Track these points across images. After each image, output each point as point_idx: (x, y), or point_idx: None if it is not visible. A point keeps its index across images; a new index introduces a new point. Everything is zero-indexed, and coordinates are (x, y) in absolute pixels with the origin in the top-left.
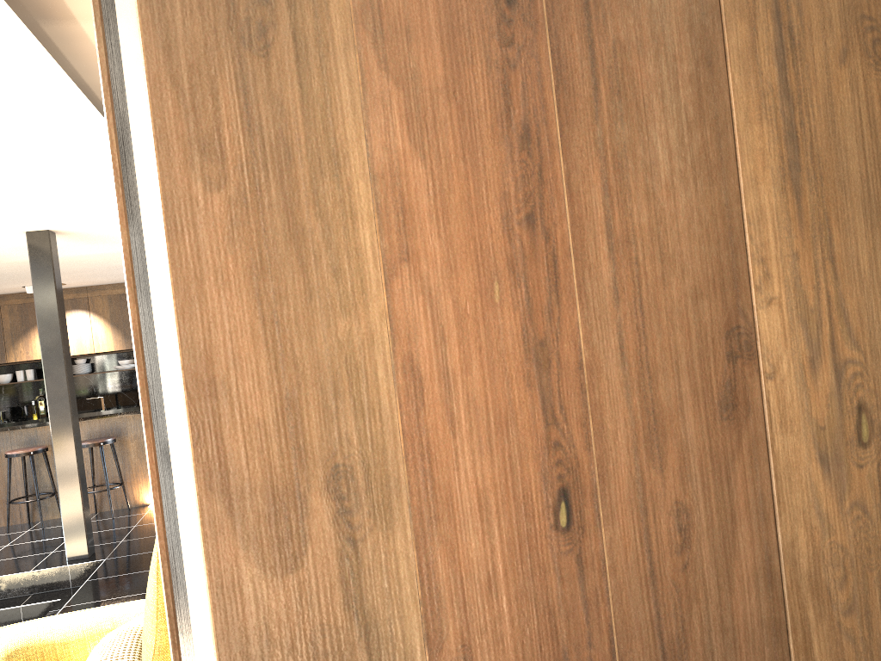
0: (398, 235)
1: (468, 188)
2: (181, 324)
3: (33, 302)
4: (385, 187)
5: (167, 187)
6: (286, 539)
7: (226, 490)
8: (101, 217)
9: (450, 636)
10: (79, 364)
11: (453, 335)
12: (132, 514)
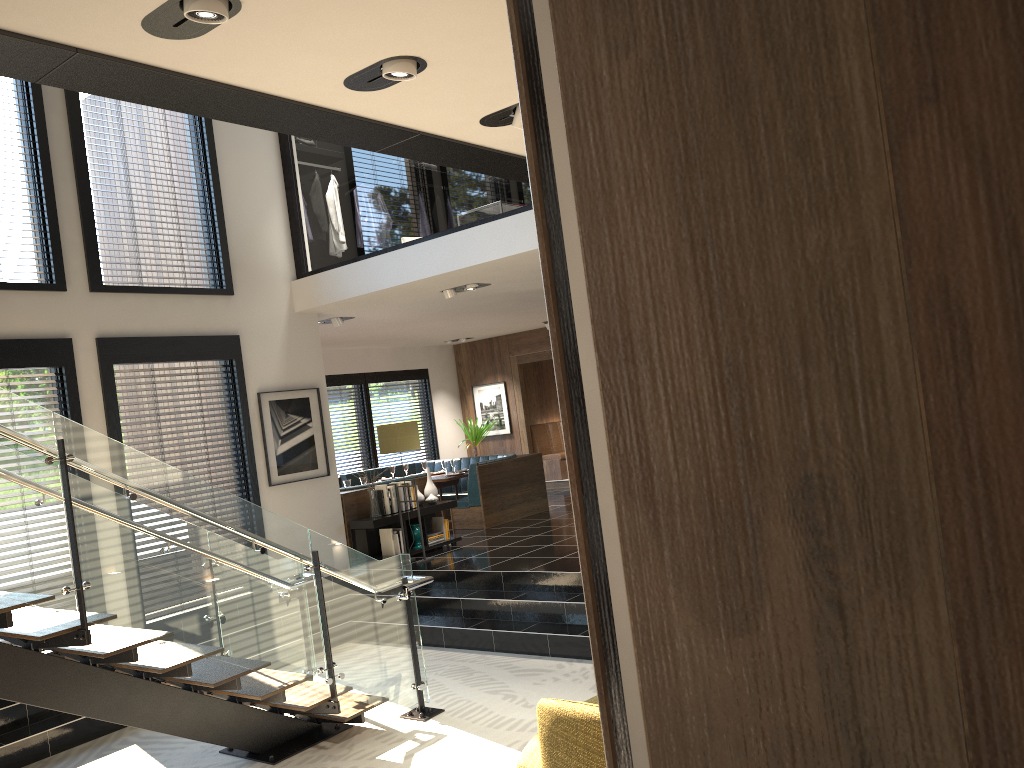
0: (916, 54)
1: None
2: (588, 261)
3: None
4: None
5: (566, 69)
6: (731, 582)
7: (649, 497)
8: None
9: None
10: None
11: None
12: None
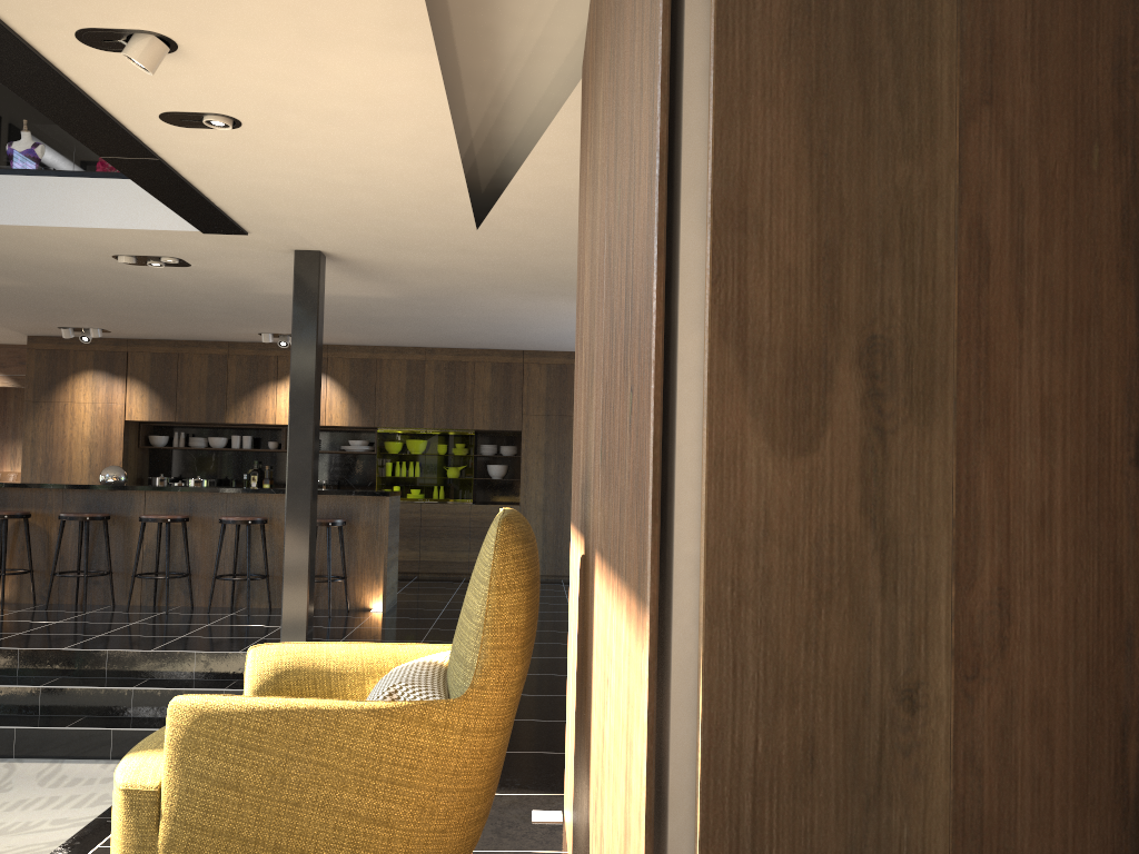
0: (982, 72)
1: (1075, 26)
2: (716, 141)
3: (266, 355)
4: (974, 13)
5: None
6: (802, 413)
7: (742, 342)
8: (384, 240)
9: (984, 573)
10: None
11: (1034, 202)
12: (351, 616)
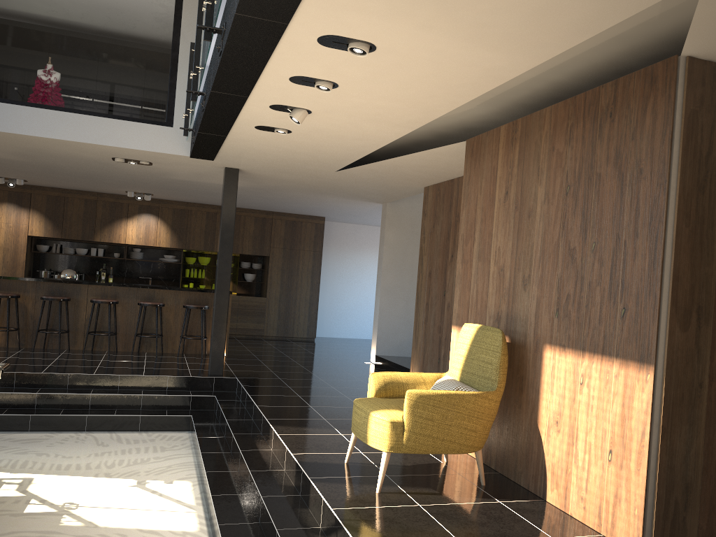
0: None
1: None
2: (674, 260)
3: (121, 202)
4: None
5: (677, 224)
6: (685, 322)
7: (676, 306)
8: (281, 169)
9: (715, 358)
10: (136, 252)
11: None
12: None
